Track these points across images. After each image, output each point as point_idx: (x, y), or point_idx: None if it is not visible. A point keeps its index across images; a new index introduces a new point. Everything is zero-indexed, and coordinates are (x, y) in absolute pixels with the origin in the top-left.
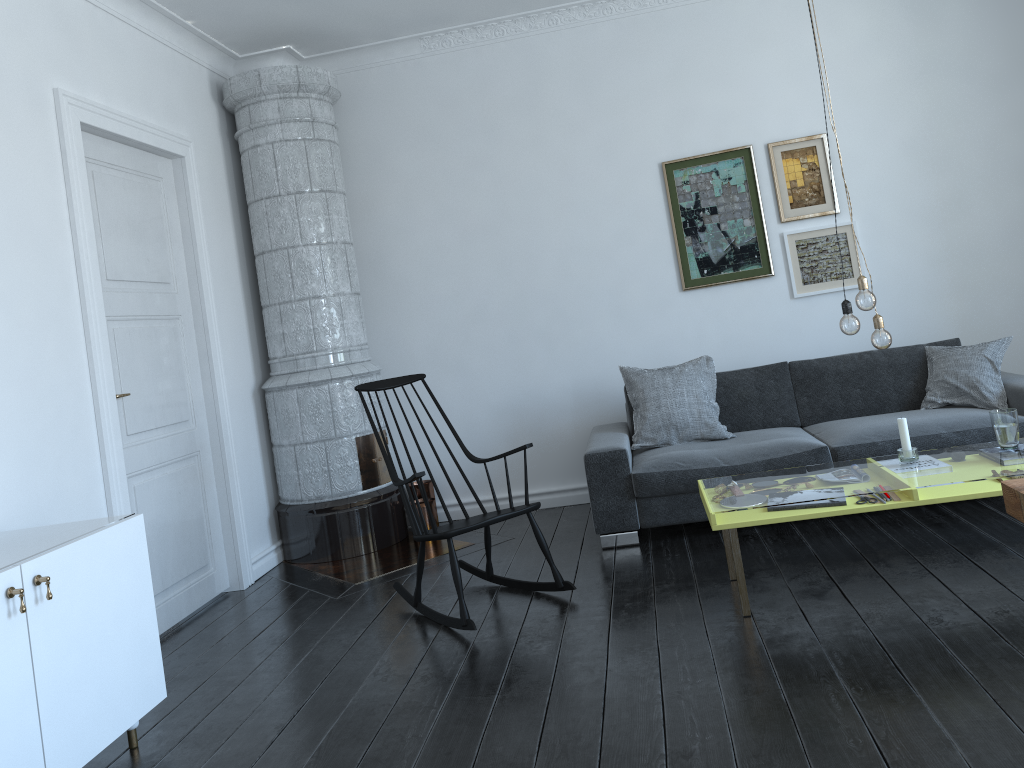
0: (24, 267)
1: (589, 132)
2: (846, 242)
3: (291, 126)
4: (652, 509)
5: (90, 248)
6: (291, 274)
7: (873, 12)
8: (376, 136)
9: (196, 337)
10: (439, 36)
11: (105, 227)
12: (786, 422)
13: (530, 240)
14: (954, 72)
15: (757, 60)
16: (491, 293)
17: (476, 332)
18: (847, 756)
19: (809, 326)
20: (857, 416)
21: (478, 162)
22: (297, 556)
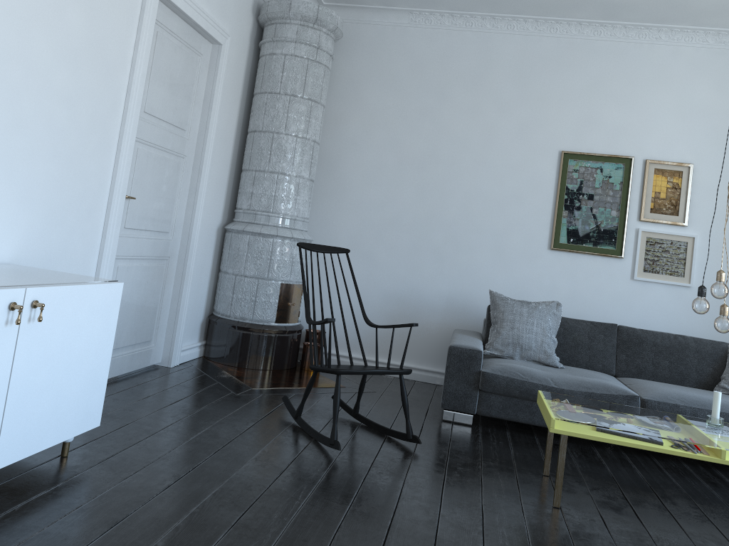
0: (91, 80)
1: (514, 114)
2: (685, 249)
3: (302, 47)
4: (489, 402)
5: (140, 84)
6: (270, 152)
7: None
8: (358, 73)
9: (191, 175)
10: (425, 14)
11: (154, 74)
12: (604, 369)
13: (447, 179)
14: None
15: (656, 96)
16: (407, 209)
17: (388, 234)
18: None
19: (639, 303)
20: (661, 381)
21: (426, 112)
22: (214, 356)
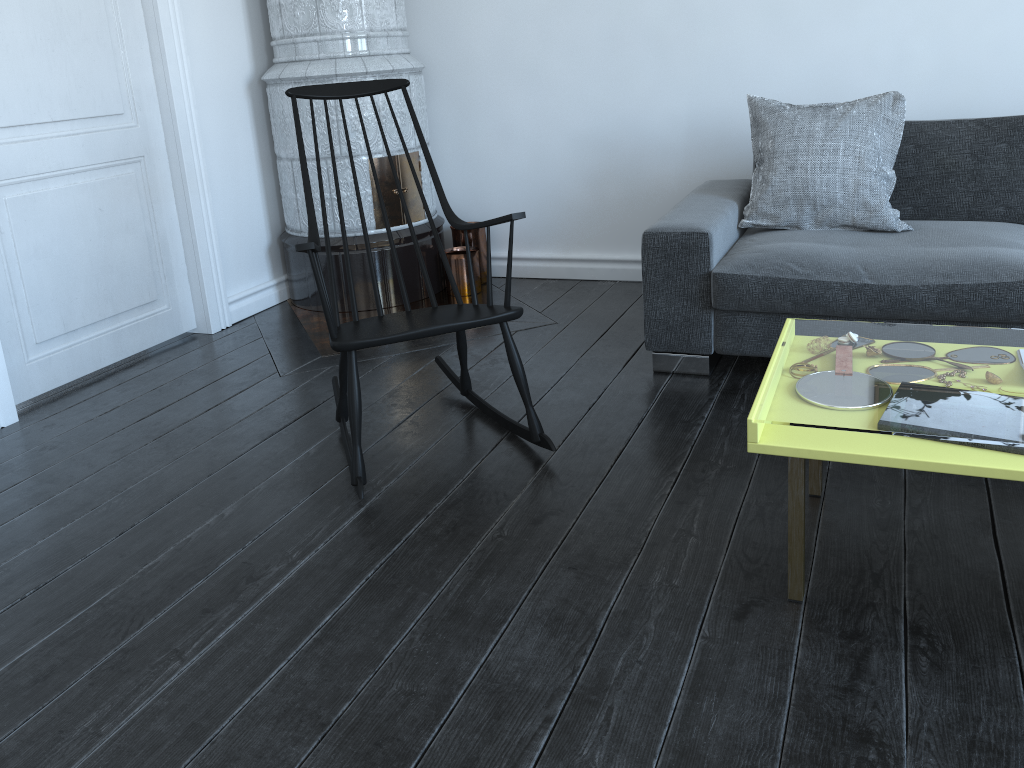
0: None
1: None
2: None
3: None
4: (736, 330)
5: None
6: None
7: None
8: None
9: None
10: None
11: None
12: (1010, 216)
13: None
14: None
15: None
16: None
17: (560, 25)
18: None
19: None
20: None
21: None
22: (297, 298)
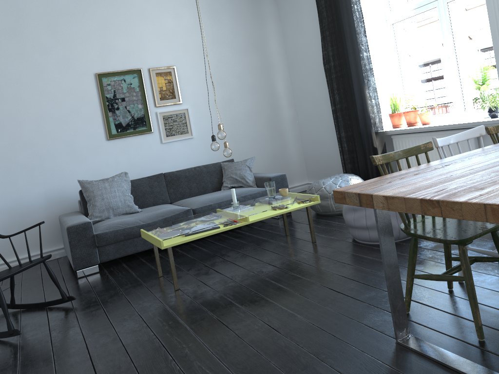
0: None
1: (54, 53)
2: (185, 117)
3: None
4: (106, 251)
5: None
6: None
7: (194, 13)
8: None
9: None
10: None
11: None
12: (164, 202)
13: (17, 111)
14: (226, 45)
15: (143, 27)
16: None
17: None
18: (257, 332)
19: (169, 156)
20: (195, 196)
21: None
22: None
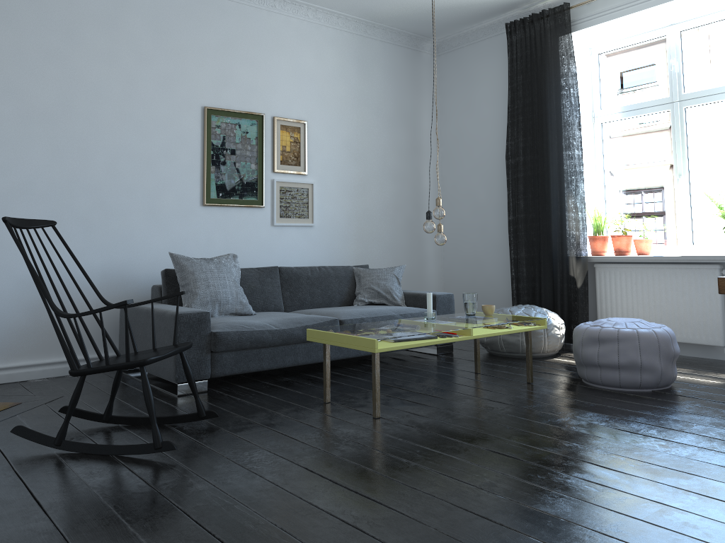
0: None
1: (155, 65)
2: (307, 195)
3: None
4: (222, 361)
5: None
6: None
7: (340, 57)
8: None
9: None
10: None
11: None
12: (276, 308)
13: (88, 136)
14: (372, 108)
15: (276, 59)
16: (41, 173)
17: (17, 206)
18: (573, 466)
19: (279, 246)
20: (316, 308)
21: (52, 55)
22: None
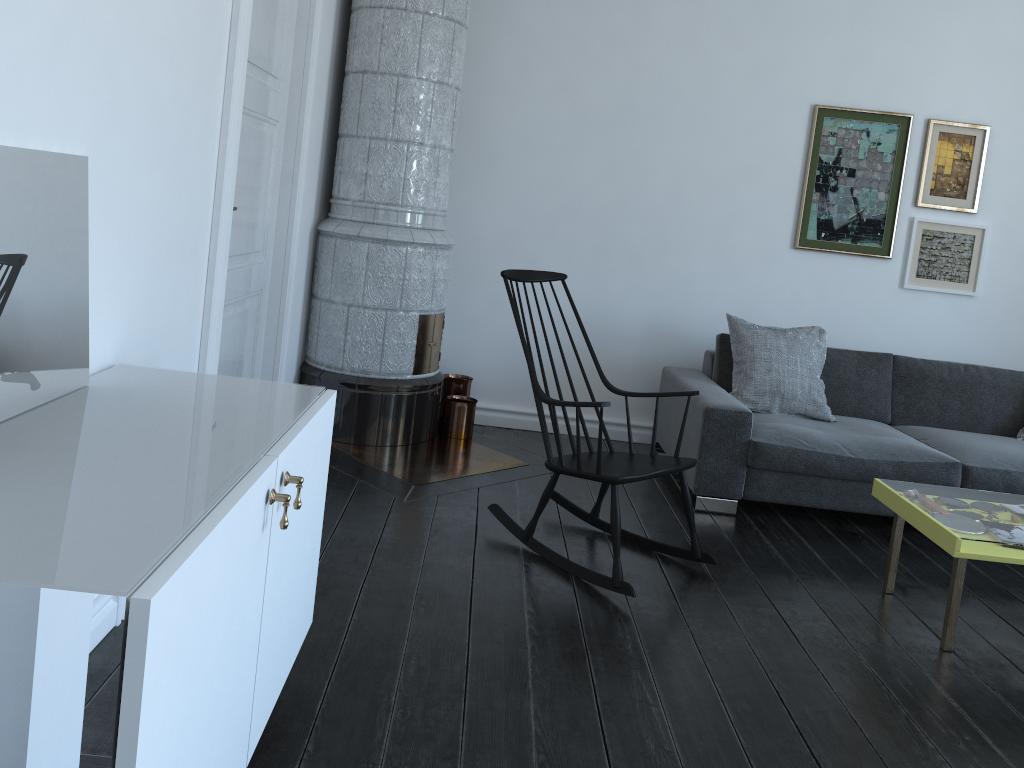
0: (194, 12)
1: (748, 46)
2: (971, 245)
3: None
4: (761, 482)
5: (248, 10)
6: (395, 108)
7: None
8: None
9: (283, 152)
10: None
11: None
12: (877, 416)
13: (649, 146)
14: None
15: (947, 25)
16: (589, 192)
17: (560, 230)
18: None
19: (907, 320)
20: (948, 428)
21: (617, 41)
22: None
